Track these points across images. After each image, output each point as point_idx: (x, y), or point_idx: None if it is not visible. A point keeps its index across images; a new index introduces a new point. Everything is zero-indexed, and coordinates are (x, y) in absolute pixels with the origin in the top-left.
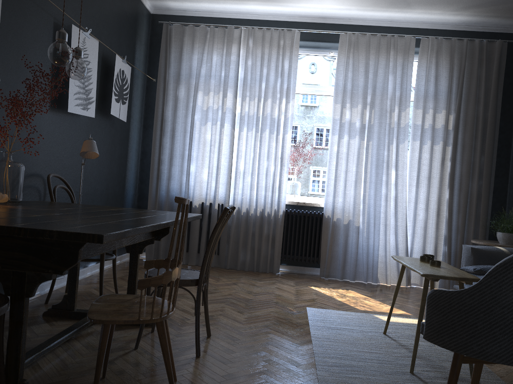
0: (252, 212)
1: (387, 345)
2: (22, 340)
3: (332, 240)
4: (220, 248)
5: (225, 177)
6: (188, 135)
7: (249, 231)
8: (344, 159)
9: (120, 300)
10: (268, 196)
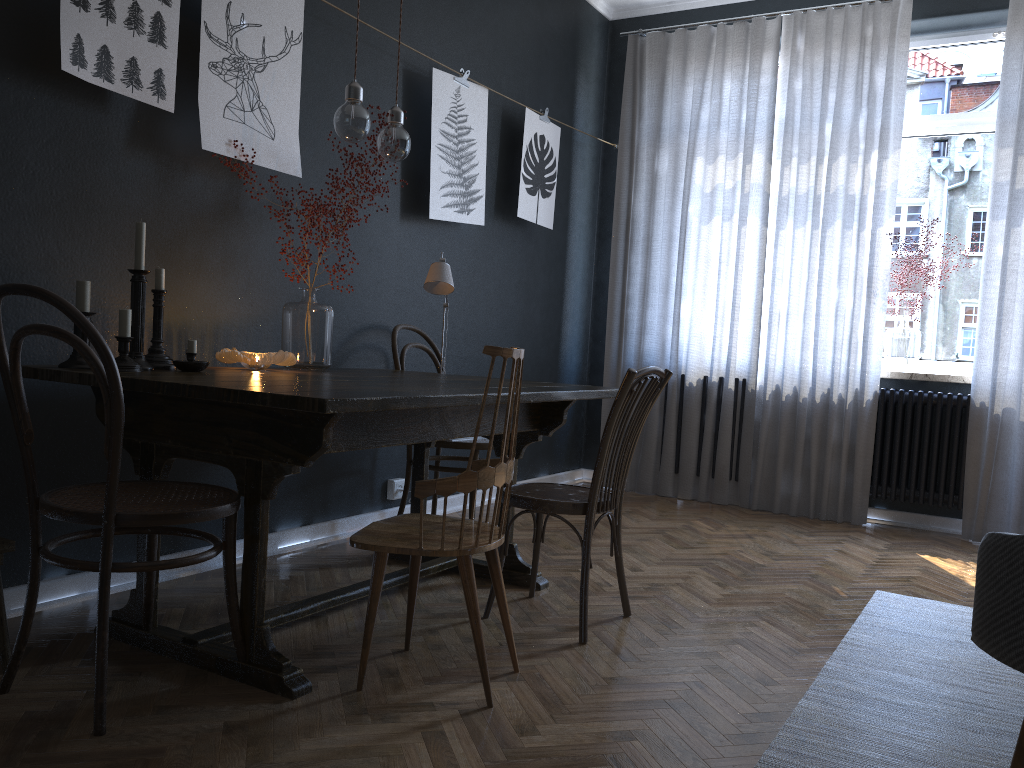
0: (805, 396)
1: (1018, 679)
2: (260, 564)
3: (992, 457)
4: (739, 468)
5: (749, 324)
6: (676, 246)
7: (799, 435)
8: (1023, 274)
9: (424, 522)
10: (840, 361)
